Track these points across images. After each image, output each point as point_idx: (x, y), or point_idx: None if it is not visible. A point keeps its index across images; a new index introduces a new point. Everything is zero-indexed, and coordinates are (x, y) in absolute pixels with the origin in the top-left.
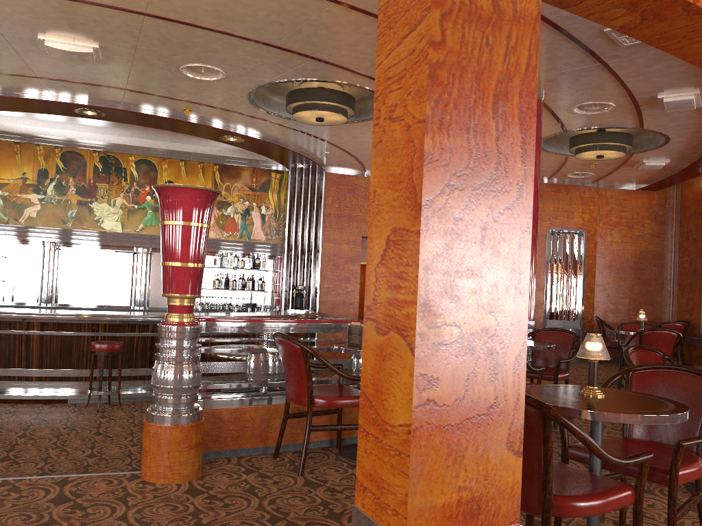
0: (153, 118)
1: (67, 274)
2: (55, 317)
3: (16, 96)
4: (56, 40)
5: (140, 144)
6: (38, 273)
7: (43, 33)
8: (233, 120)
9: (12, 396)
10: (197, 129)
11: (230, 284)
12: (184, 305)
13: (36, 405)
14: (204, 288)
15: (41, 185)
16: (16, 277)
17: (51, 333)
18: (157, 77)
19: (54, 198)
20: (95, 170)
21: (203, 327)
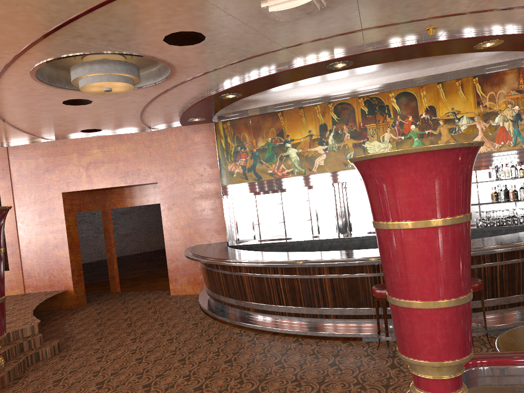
0: (397, 51)
1: (355, 207)
2: (337, 264)
3: (278, 72)
4: (277, 2)
5: (396, 80)
6: (333, 210)
7: (263, 0)
8: (486, 21)
9: (316, 333)
10: (446, 46)
11: (510, 196)
12: (440, 378)
13: (336, 343)
14: (482, 204)
15: (323, 137)
16: (318, 215)
17: (338, 276)
18: (387, 2)
19: (334, 146)
20: (362, 114)
21: (487, 375)
